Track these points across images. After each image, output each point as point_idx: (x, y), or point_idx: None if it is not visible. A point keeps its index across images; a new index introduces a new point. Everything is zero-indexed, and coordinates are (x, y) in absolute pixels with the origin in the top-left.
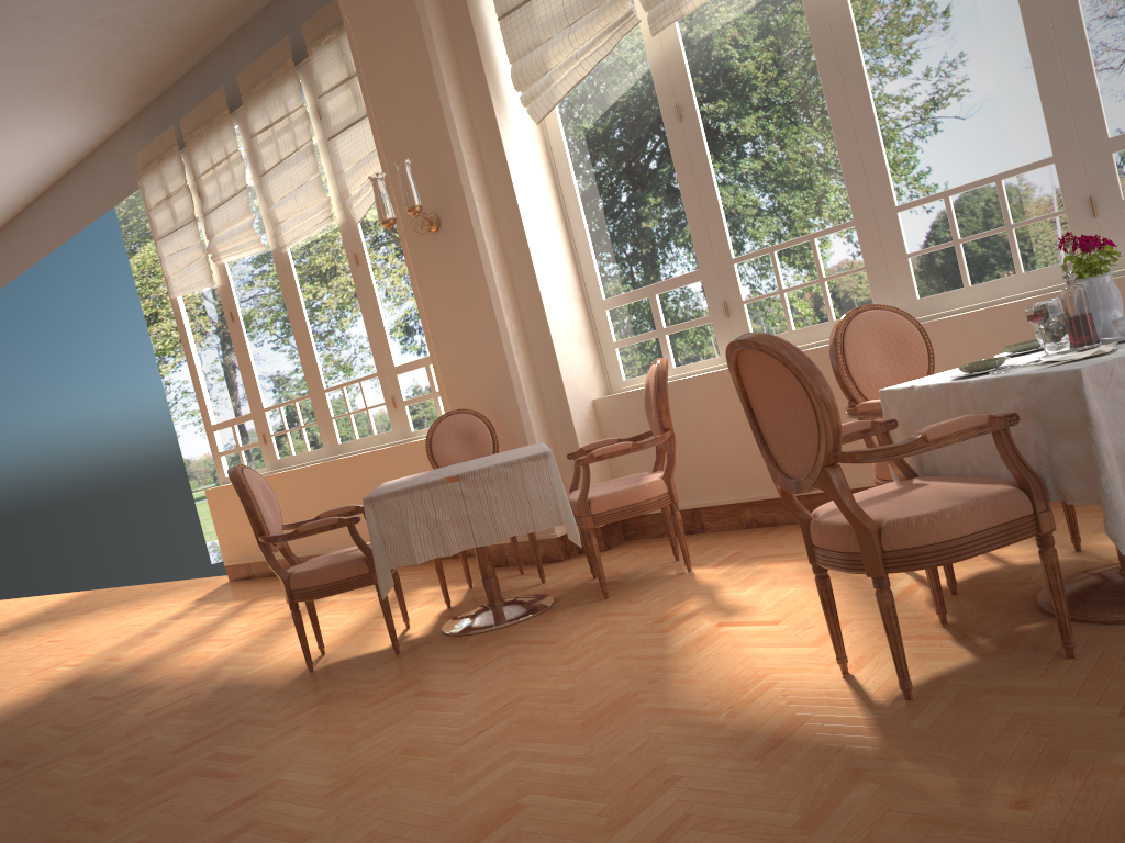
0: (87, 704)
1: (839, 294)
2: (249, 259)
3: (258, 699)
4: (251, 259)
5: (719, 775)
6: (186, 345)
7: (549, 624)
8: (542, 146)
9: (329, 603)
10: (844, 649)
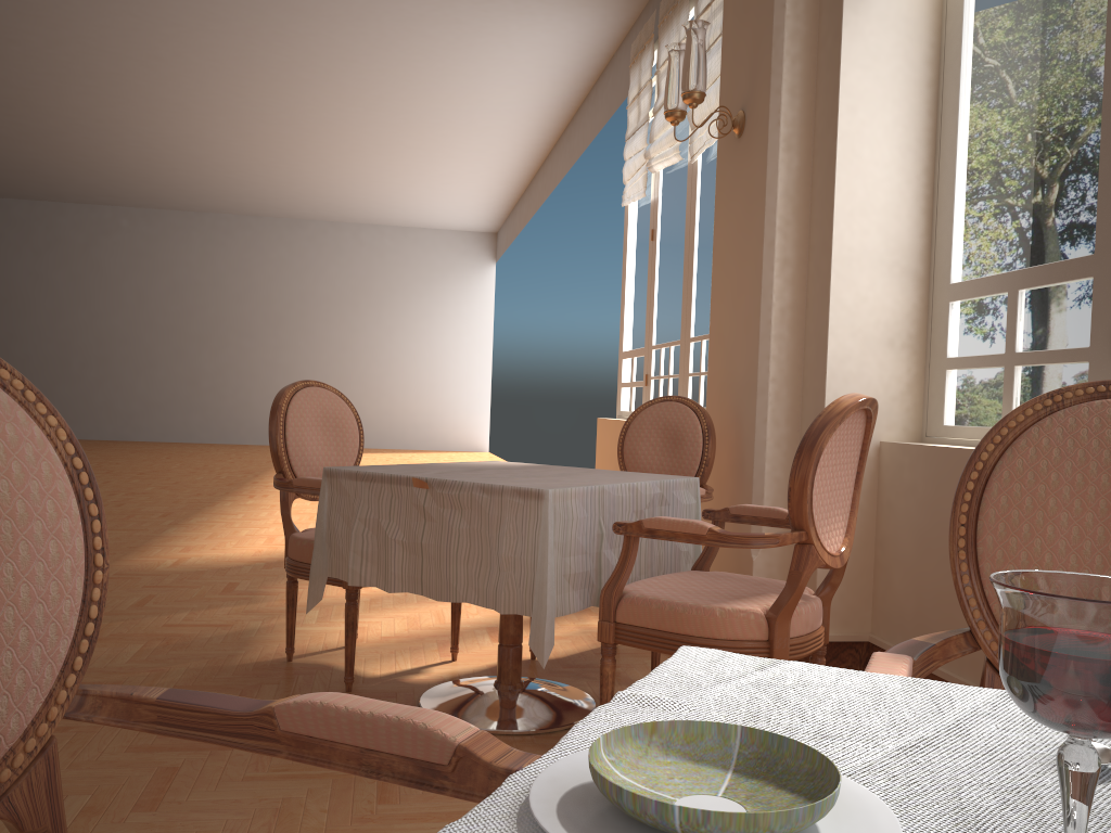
0: (215, 587)
1: None
2: (674, 170)
3: (192, 666)
4: (675, 170)
5: None
6: (624, 260)
7: None
8: (931, 14)
9: None
10: None
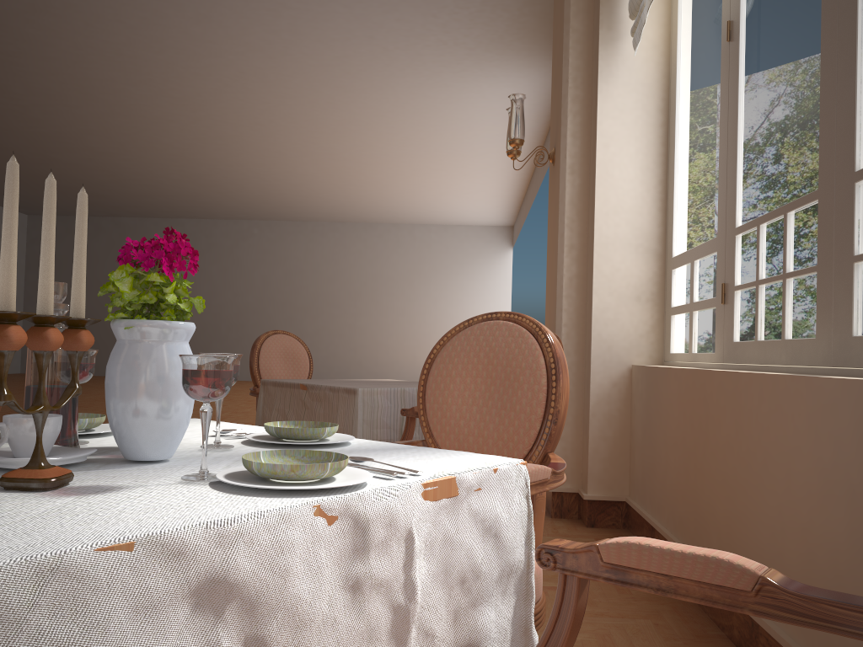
0: None
1: (796, 302)
2: None
3: None
4: None
5: None
6: None
7: None
8: (661, 79)
9: None
10: None
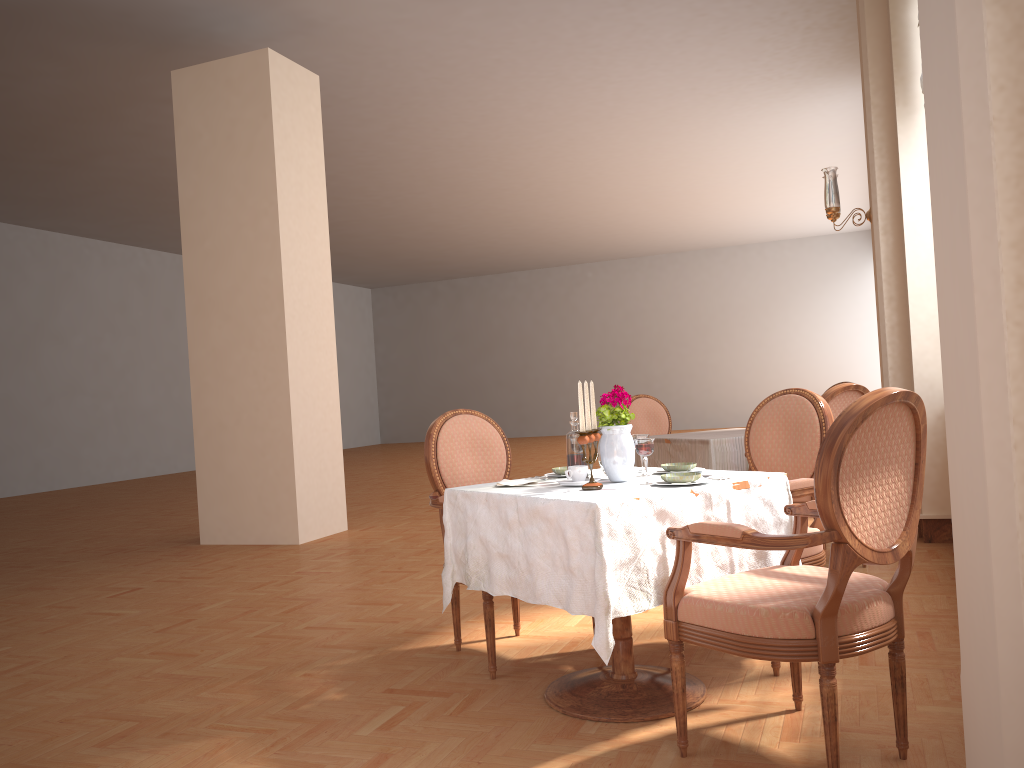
0: None
1: None
2: None
3: None
4: None
5: (392, 628)
6: None
7: None
8: None
9: None
10: (515, 620)
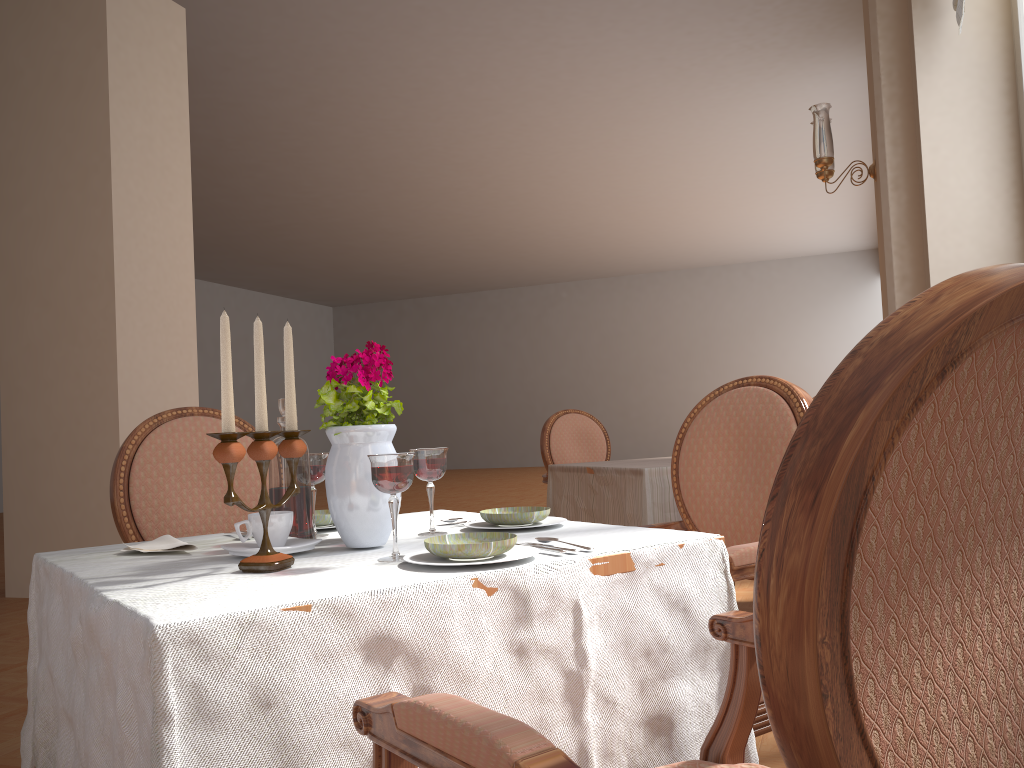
0: None
1: None
2: None
3: None
4: None
5: None
6: None
7: None
8: (1003, 54)
9: None
10: None
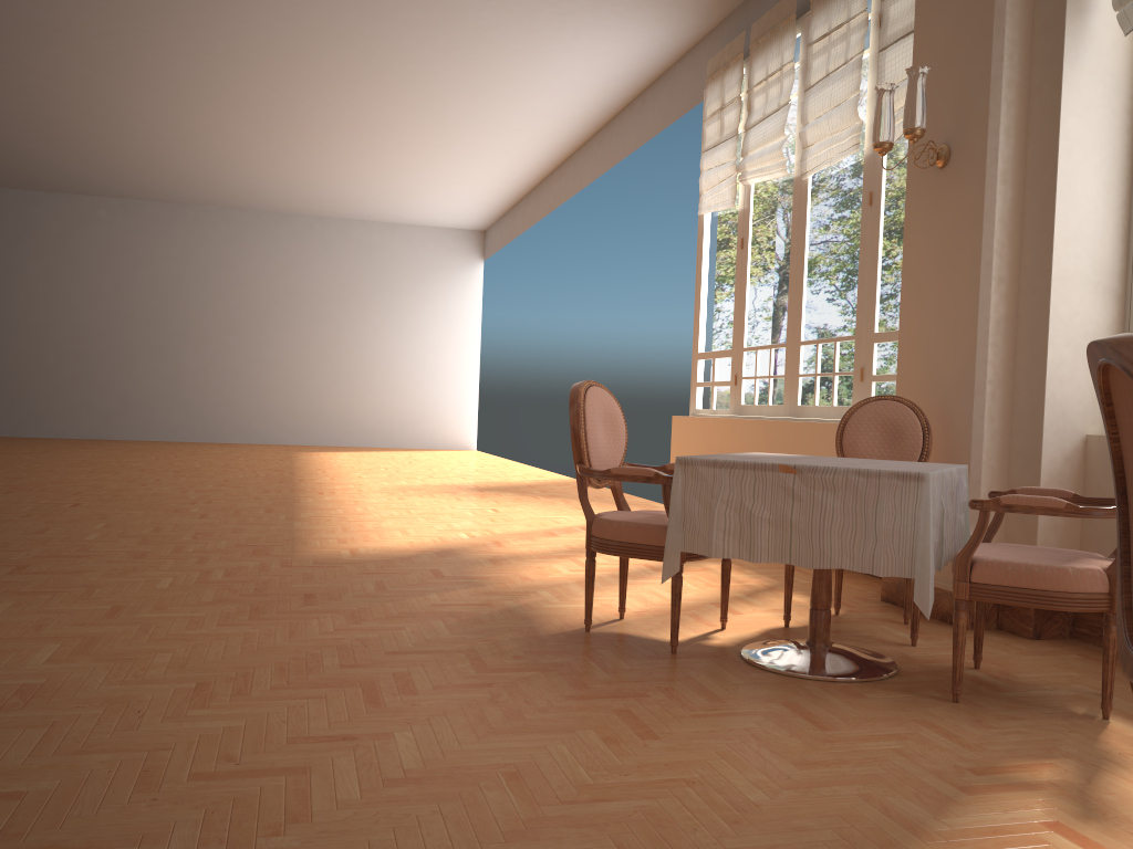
0: (423, 573)
1: None
2: (772, 184)
3: (512, 637)
4: (773, 184)
5: None
6: (698, 265)
7: (852, 700)
8: (1130, 71)
9: (701, 569)
10: None
